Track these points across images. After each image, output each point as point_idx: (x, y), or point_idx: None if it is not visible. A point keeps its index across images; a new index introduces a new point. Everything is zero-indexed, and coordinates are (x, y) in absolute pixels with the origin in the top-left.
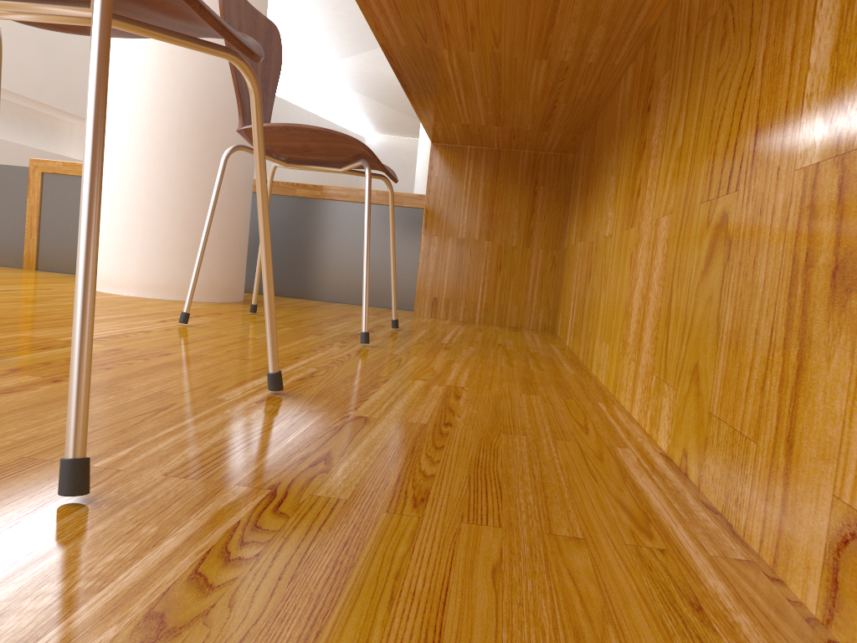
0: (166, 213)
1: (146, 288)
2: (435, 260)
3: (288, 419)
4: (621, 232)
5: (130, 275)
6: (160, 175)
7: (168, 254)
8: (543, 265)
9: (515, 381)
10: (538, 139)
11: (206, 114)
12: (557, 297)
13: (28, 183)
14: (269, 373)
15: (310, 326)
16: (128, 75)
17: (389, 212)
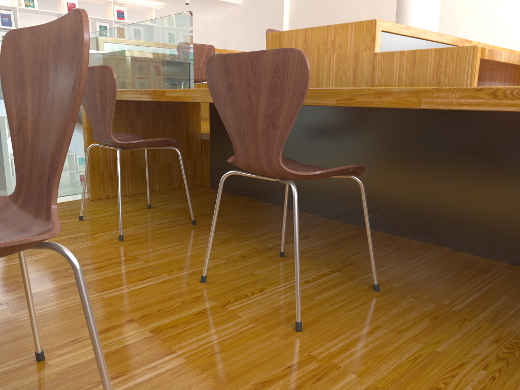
0: None
1: None
2: None
3: None
4: None
5: None
6: None
7: None
8: None
9: None
10: None
11: None
12: None
13: None
14: None
15: None
16: None
17: None
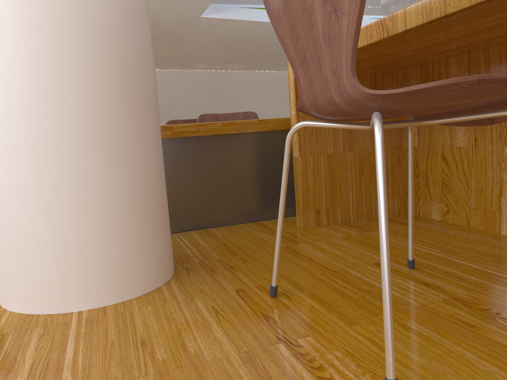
0: (110, 200)
1: (103, 295)
2: (313, 177)
3: None
4: None
5: (78, 285)
6: (93, 154)
7: (121, 247)
8: (392, 163)
9: None
10: (411, 60)
11: (128, 70)
12: (405, 186)
13: None
14: None
15: None
16: (17, 30)
17: (409, 154)
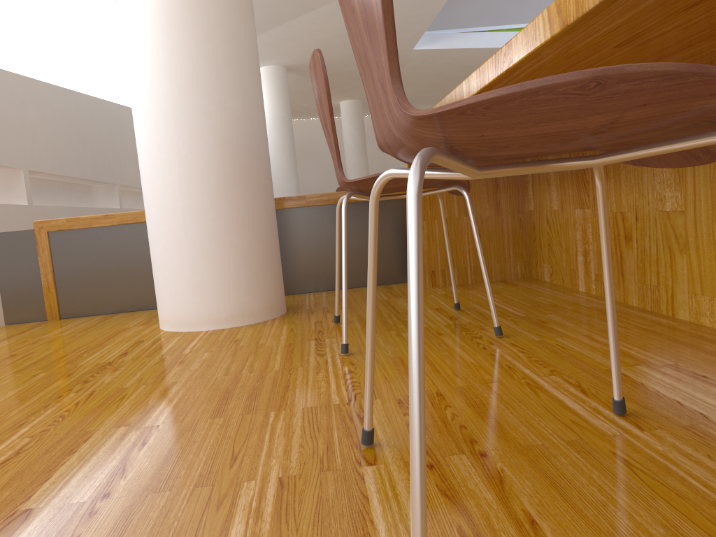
0: (228, 253)
1: (223, 320)
2: (427, 240)
3: (709, 442)
4: (714, 211)
5: (207, 312)
6: (216, 221)
7: (236, 287)
8: (513, 227)
9: (676, 345)
10: None
11: (242, 161)
12: (528, 250)
13: (37, 244)
14: (618, 401)
15: (406, 325)
16: (169, 140)
17: (442, 217)
